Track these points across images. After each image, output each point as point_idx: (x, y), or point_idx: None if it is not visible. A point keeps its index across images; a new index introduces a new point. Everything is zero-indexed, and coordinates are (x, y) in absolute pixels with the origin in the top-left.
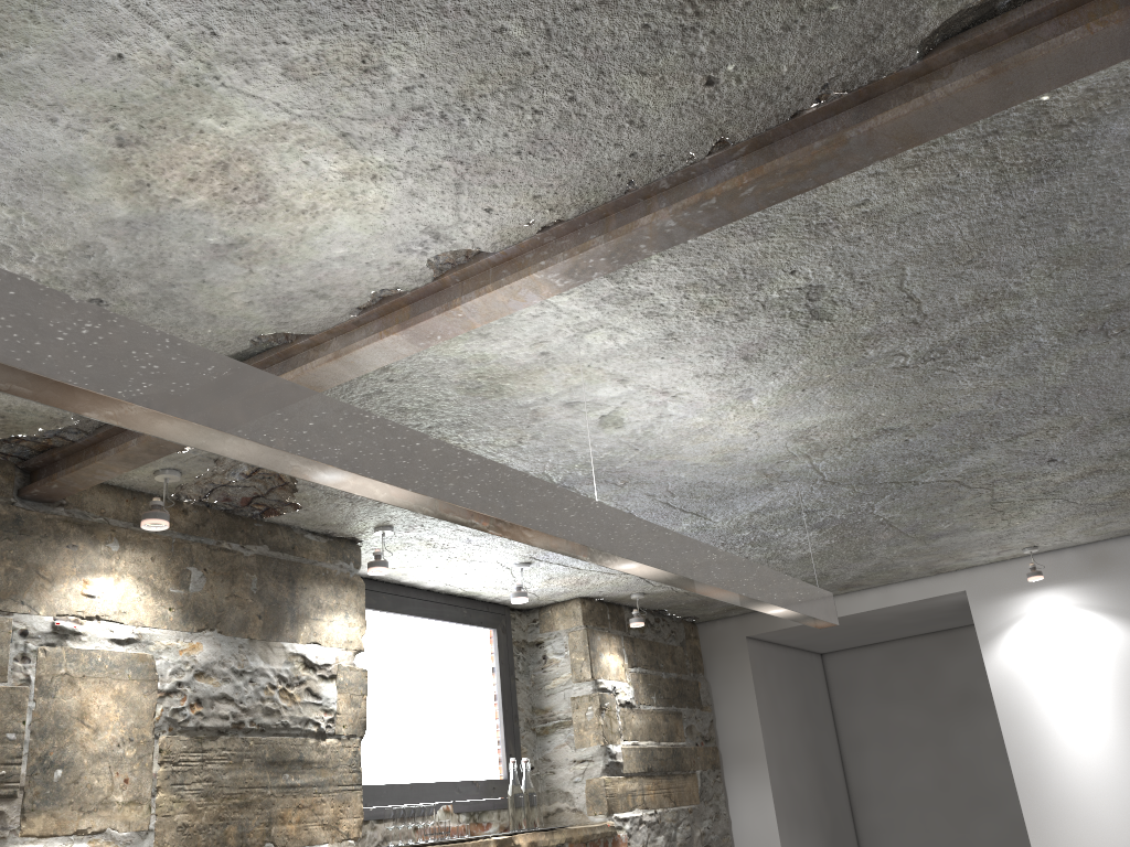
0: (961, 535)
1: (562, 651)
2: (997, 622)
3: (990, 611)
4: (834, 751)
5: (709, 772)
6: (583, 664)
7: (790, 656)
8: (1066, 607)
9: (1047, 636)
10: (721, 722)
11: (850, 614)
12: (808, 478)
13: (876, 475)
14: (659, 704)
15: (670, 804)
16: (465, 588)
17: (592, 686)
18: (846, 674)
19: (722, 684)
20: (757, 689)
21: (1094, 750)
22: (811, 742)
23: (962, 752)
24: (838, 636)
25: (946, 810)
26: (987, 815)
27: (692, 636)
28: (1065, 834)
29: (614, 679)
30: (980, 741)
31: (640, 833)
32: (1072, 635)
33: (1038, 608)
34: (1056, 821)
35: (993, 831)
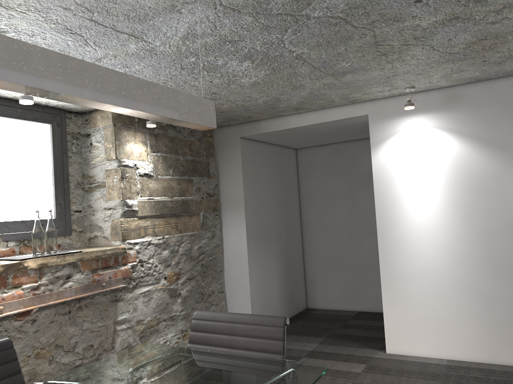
0: (360, 74)
1: (100, 140)
2: (383, 135)
3: (380, 128)
4: (295, 201)
5: (210, 213)
6: (111, 149)
7: (273, 150)
8: (426, 127)
9: (411, 145)
10: (222, 186)
11: (299, 126)
12: (205, 1)
13: (269, 4)
14: (175, 175)
15: (176, 232)
16: (10, 94)
17: (117, 163)
18: (308, 160)
19: (225, 164)
20: (244, 168)
21: (425, 213)
22: (280, 197)
23: (362, 205)
24: (300, 140)
25: (349, 233)
26: (369, 237)
27: (208, 136)
28: (399, 258)
29: (136, 160)
30: (372, 200)
31: (148, 250)
32: (425, 145)
33: (409, 127)
34: (396, 251)
35: (371, 245)
